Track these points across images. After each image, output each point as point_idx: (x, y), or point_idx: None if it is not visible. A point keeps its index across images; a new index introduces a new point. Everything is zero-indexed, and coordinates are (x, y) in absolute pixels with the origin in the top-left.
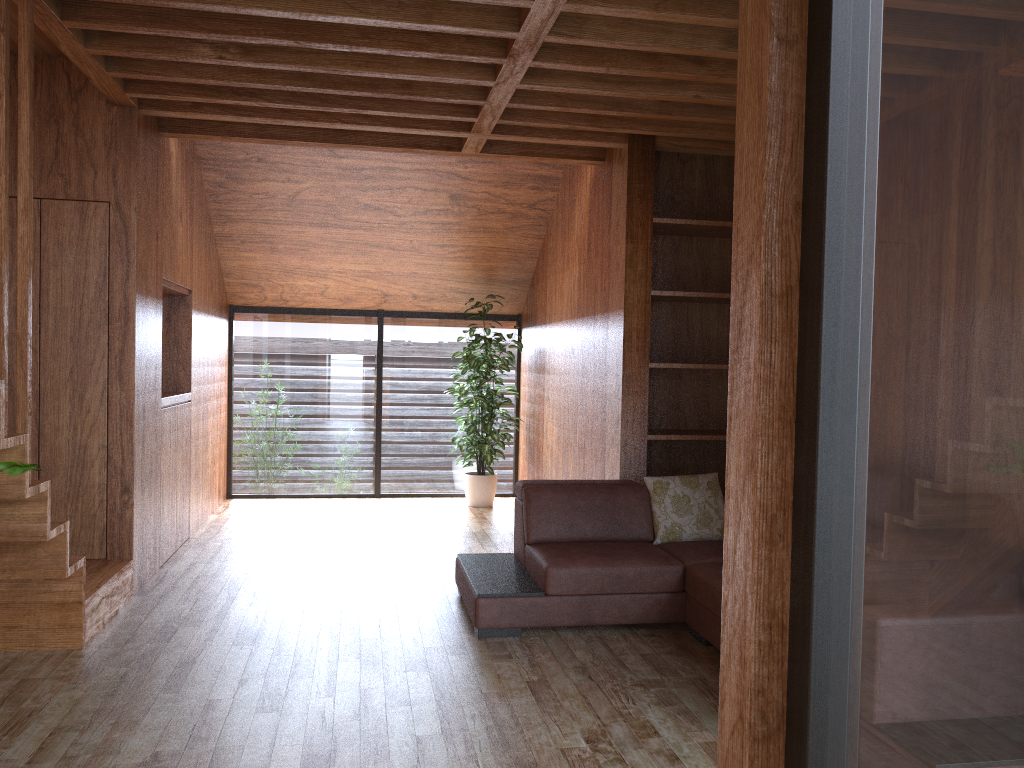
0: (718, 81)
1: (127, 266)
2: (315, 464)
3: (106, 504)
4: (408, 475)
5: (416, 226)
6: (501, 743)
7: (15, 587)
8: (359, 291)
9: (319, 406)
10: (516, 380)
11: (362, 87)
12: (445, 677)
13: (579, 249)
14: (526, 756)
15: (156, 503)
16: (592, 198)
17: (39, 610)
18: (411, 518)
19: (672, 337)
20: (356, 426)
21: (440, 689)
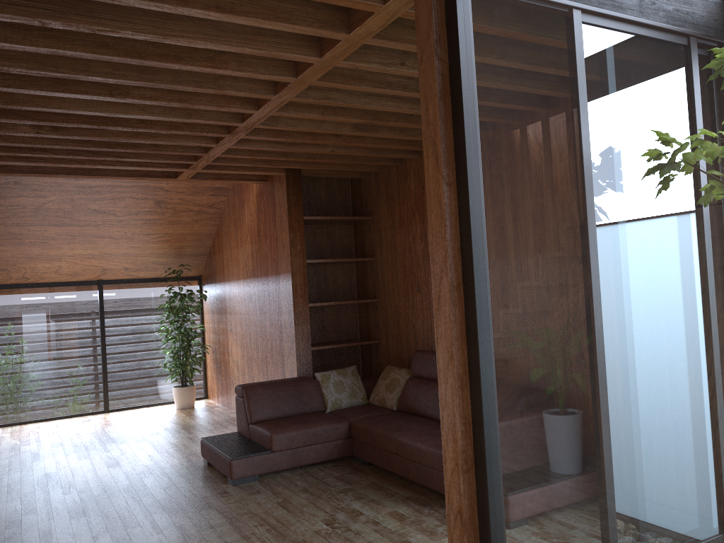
0: (346, 144)
1: None
2: (57, 394)
3: None
4: (129, 393)
5: (130, 222)
6: (280, 535)
7: None
8: (85, 268)
9: (57, 352)
10: (201, 320)
11: (127, 146)
12: (226, 510)
13: (250, 234)
14: (297, 538)
15: None
16: (259, 203)
17: None
18: (142, 422)
19: (316, 286)
20: (87, 363)
21: (227, 516)
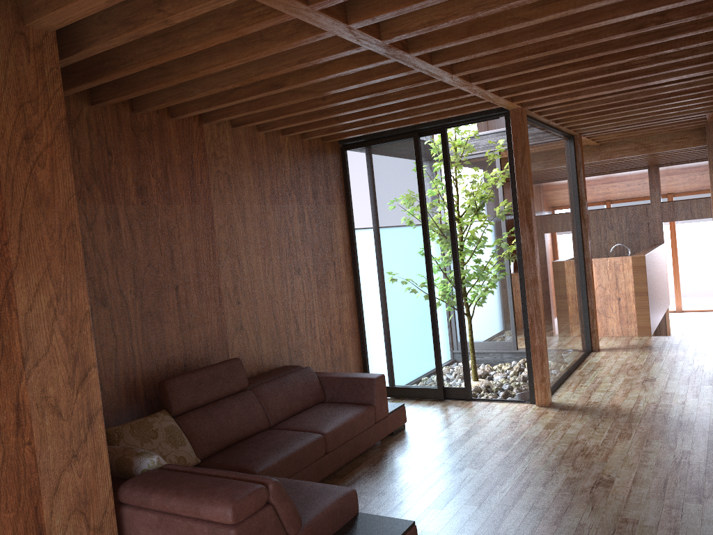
0: (237, 84)
1: None
2: None
3: None
4: None
5: None
6: (504, 475)
7: None
8: None
9: None
10: None
11: None
12: (489, 523)
13: None
14: (499, 468)
15: None
16: None
17: None
18: None
19: None
20: None
21: (502, 514)
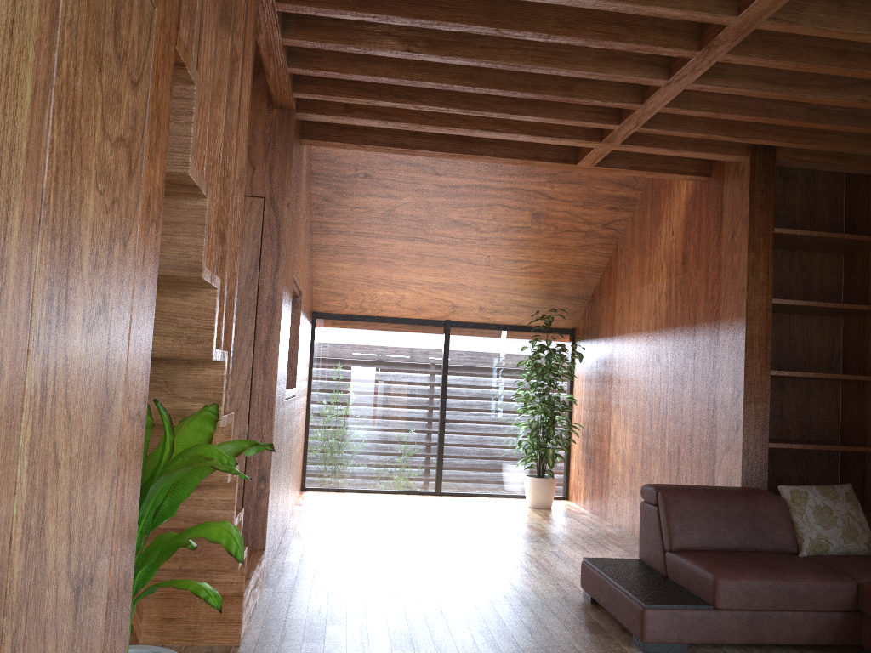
0: None
1: (277, 259)
2: (382, 461)
3: (242, 492)
4: (467, 475)
5: (495, 242)
6: None
7: (177, 576)
8: (432, 302)
9: (388, 407)
10: (569, 389)
11: (525, 88)
12: None
13: (668, 263)
14: None
15: (277, 493)
16: (689, 213)
17: (199, 602)
18: (483, 517)
19: (775, 347)
20: (421, 427)
21: None
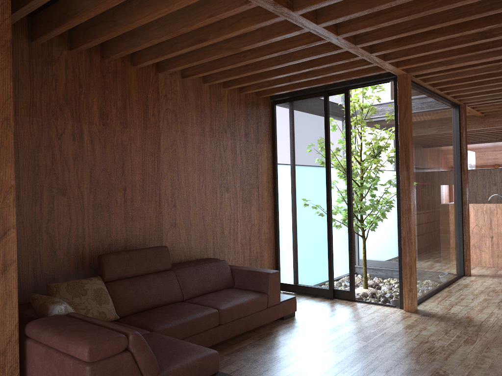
0: (168, 36)
1: None
2: None
3: None
4: None
5: None
6: (356, 360)
7: None
8: None
9: None
10: None
11: None
12: None
13: None
14: (355, 354)
15: None
16: None
17: None
18: None
19: None
20: None
21: None
